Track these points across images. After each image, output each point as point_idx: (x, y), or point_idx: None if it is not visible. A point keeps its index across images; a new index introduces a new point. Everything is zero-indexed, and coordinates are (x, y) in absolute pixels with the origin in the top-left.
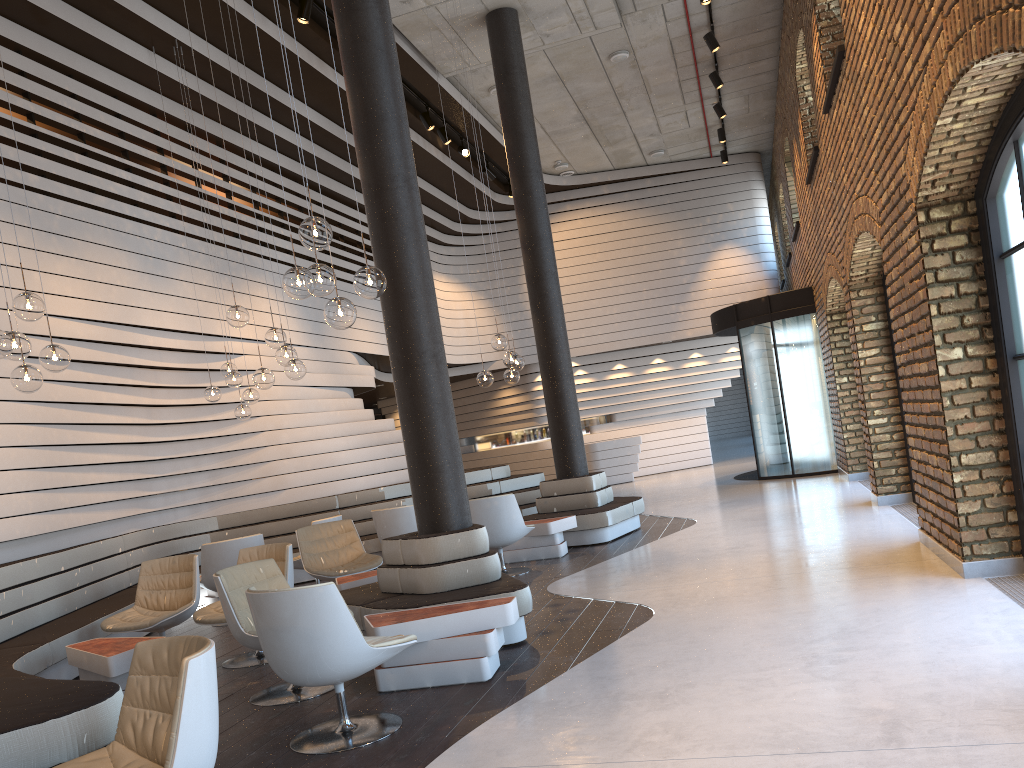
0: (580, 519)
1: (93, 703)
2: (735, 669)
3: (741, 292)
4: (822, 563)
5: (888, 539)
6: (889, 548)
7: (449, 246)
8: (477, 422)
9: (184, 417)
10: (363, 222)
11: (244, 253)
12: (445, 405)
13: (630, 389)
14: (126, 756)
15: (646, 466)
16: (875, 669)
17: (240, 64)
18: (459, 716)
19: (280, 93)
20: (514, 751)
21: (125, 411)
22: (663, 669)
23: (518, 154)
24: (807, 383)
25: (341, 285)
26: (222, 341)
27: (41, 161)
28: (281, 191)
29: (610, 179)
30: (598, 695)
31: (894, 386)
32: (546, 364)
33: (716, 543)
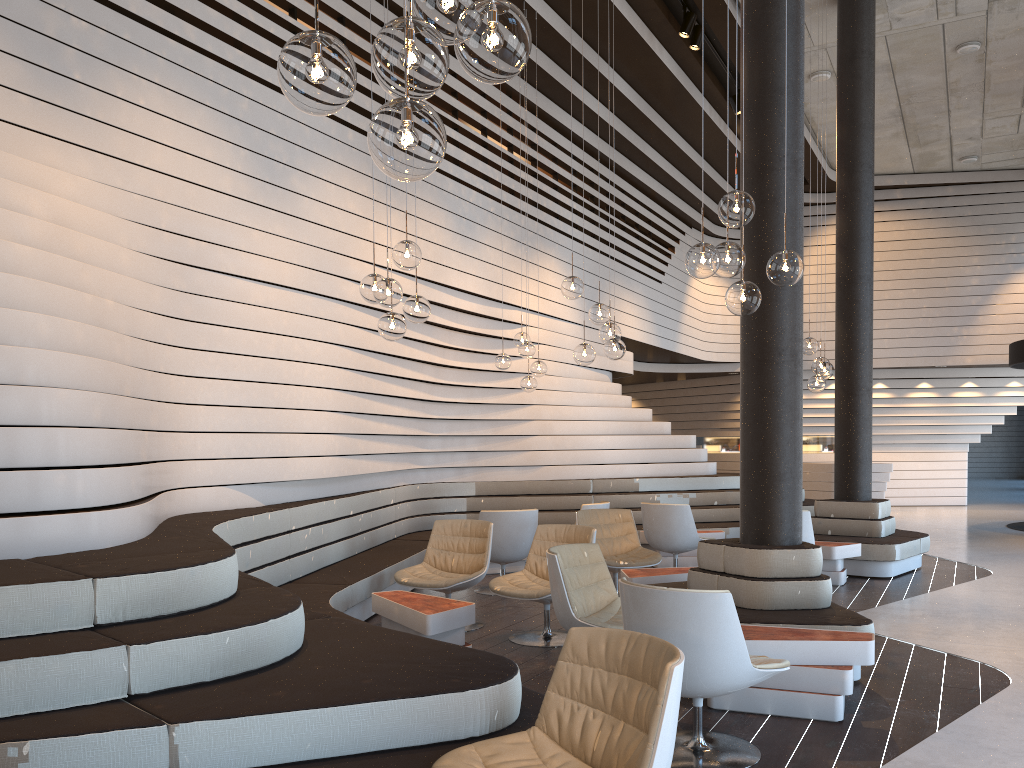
0: (863, 548)
1: (504, 679)
2: None
3: None
4: None
5: None
6: None
7: (716, 238)
8: (711, 423)
9: (464, 380)
10: (643, 204)
11: (540, 224)
12: (796, 409)
13: (887, 411)
14: (549, 746)
15: (890, 496)
16: None
17: (573, 31)
18: (828, 760)
19: (602, 64)
20: None
21: (419, 367)
22: None
23: (851, 146)
24: None
25: (617, 266)
26: (510, 309)
27: None
28: (578, 165)
29: (907, 183)
30: None
31: None
32: (844, 375)
33: None
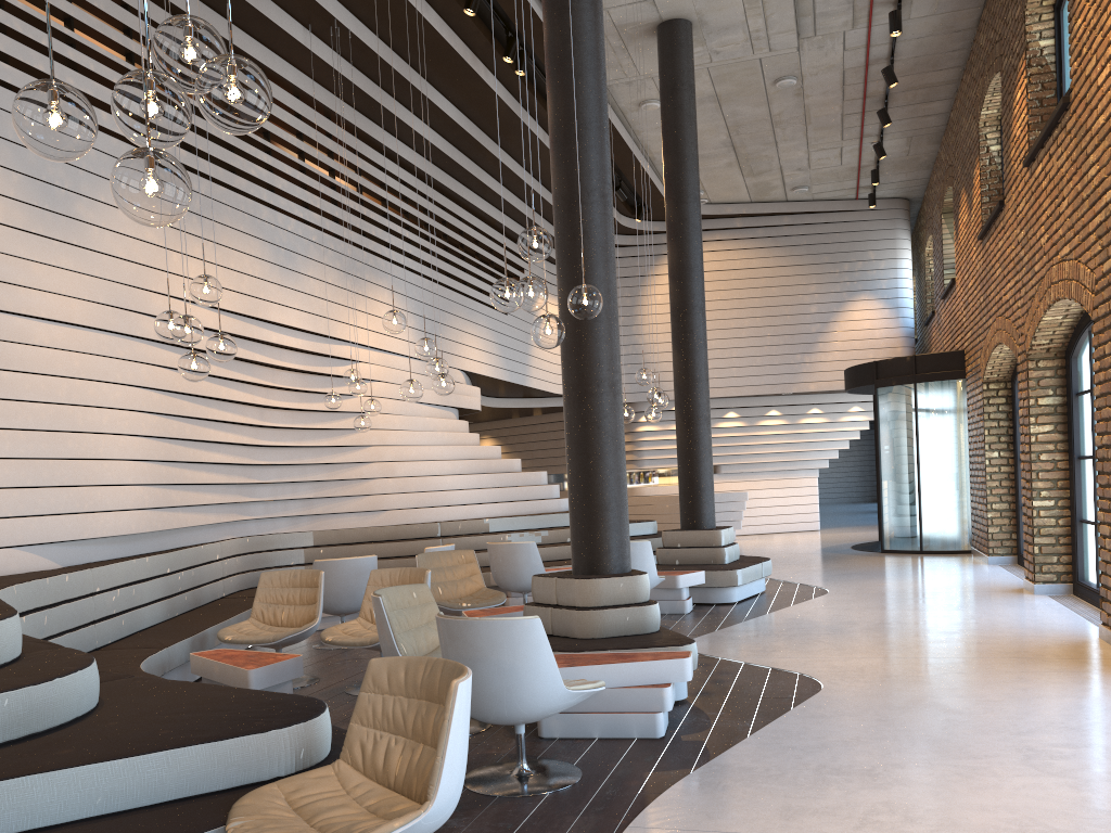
0: (708, 575)
1: (309, 717)
2: (943, 754)
3: (873, 348)
4: (995, 650)
5: (1061, 632)
6: (1067, 641)
7: None
8: None
9: (294, 422)
10: (483, 232)
11: (370, 253)
12: (618, 439)
13: (740, 440)
14: (353, 777)
15: (748, 525)
16: (1106, 770)
17: (392, 52)
18: (644, 772)
19: (426, 86)
20: (726, 816)
21: (240, 409)
22: (859, 745)
23: (677, 177)
24: (947, 454)
25: (457, 297)
26: (341, 345)
27: (190, 135)
28: (409, 191)
29: (745, 212)
30: (796, 766)
31: (1066, 467)
32: (683, 405)
33: (861, 616)
